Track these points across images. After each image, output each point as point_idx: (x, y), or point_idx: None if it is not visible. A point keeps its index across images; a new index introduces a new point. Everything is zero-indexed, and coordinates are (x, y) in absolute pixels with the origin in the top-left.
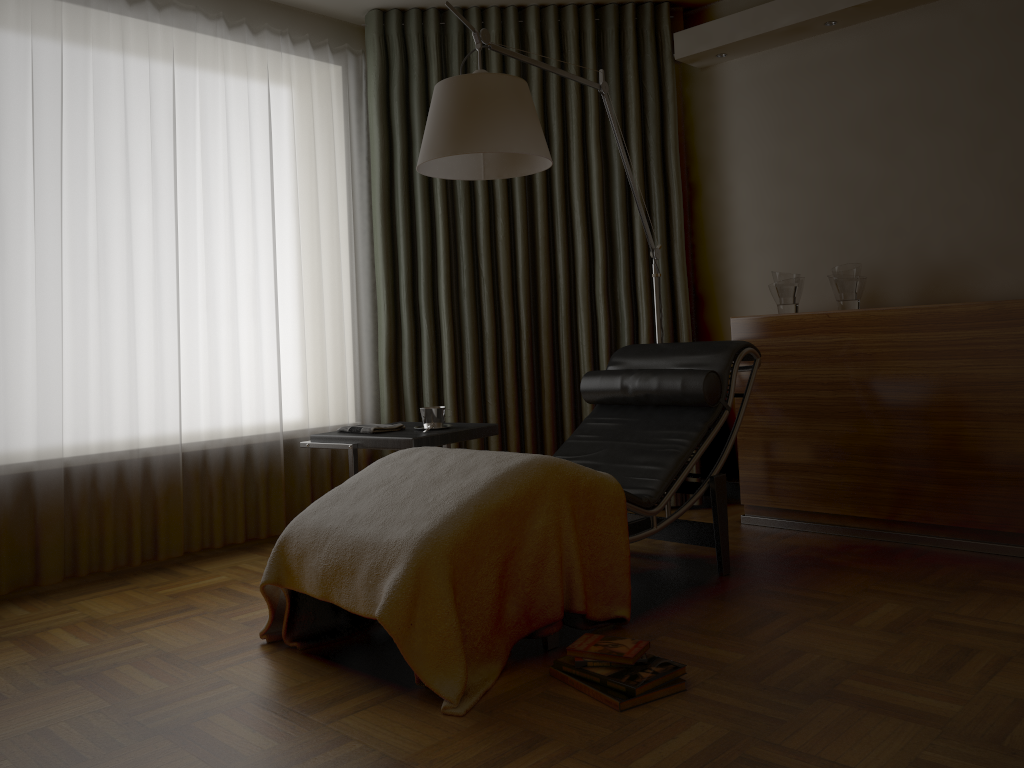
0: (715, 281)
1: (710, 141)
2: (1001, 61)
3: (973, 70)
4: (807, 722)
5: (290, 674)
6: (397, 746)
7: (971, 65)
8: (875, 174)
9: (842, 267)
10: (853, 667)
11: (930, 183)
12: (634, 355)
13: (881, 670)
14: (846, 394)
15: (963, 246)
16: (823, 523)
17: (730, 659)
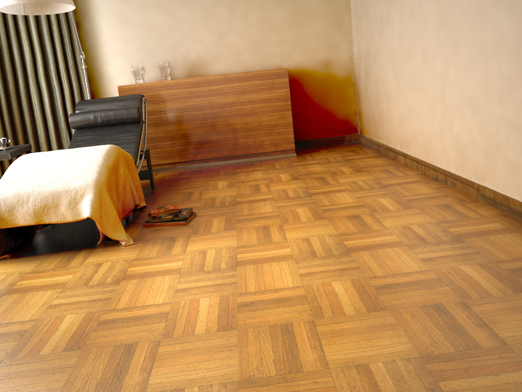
0: (94, 70)
1: (84, 1)
2: None
3: None
4: (241, 209)
5: (25, 263)
6: (125, 257)
7: None
8: (166, 23)
9: (164, 62)
10: (234, 196)
11: (188, 29)
12: (90, 104)
13: (242, 195)
14: (173, 114)
15: (202, 54)
16: (166, 167)
17: (196, 205)
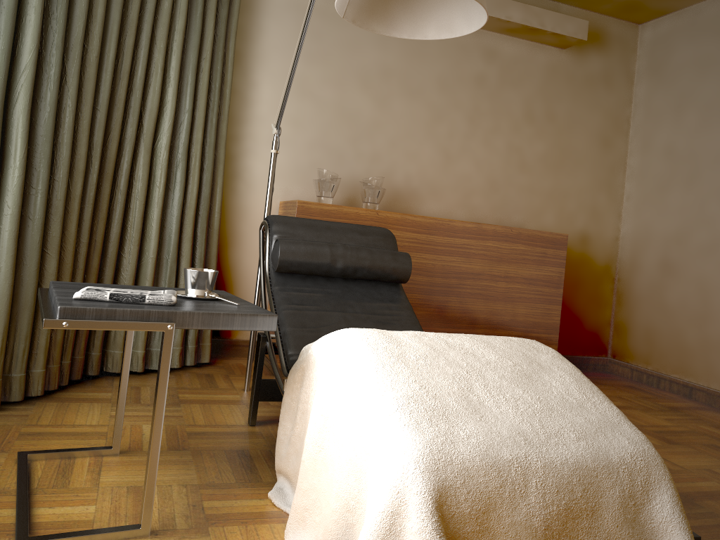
0: (225, 160)
1: (243, 37)
2: (452, 71)
3: (438, 70)
4: None
5: None
6: None
7: (437, 66)
8: (370, 114)
9: (378, 179)
10: None
11: (402, 132)
12: (302, 227)
13: None
14: None
15: (414, 179)
16: None
17: None
